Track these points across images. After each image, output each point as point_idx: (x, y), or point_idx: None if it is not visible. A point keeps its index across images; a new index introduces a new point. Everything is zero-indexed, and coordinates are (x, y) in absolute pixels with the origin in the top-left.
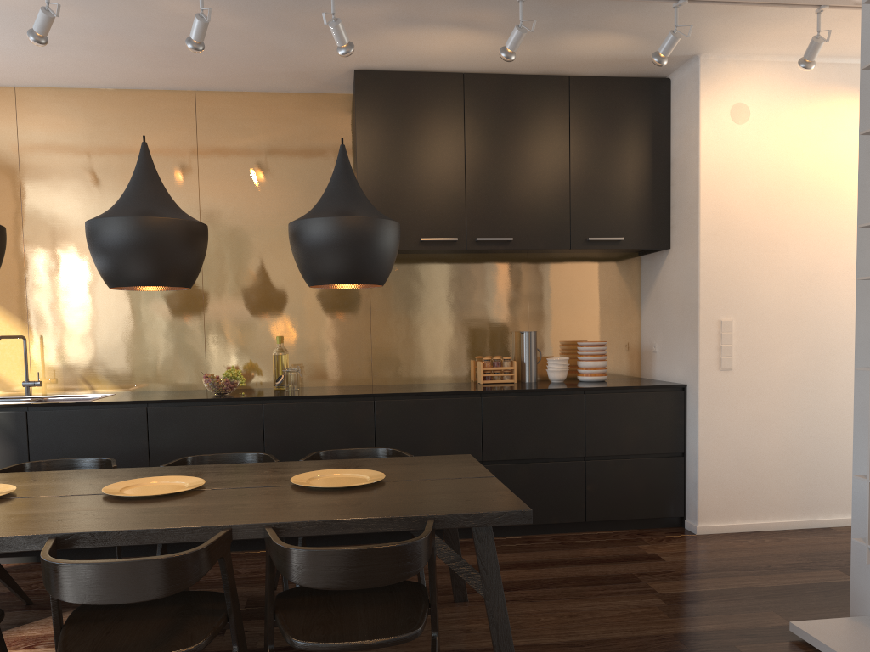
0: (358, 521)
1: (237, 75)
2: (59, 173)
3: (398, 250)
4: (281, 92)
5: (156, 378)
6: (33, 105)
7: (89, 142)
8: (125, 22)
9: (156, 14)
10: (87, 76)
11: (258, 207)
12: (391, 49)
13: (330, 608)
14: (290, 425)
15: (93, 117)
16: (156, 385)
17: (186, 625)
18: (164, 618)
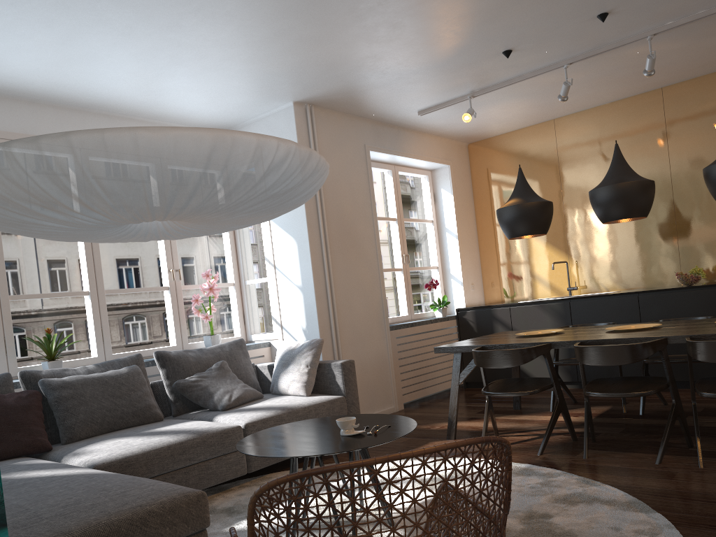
0: None
1: (688, 70)
2: (580, 162)
3: None
4: None
5: (646, 280)
6: (563, 127)
7: (596, 139)
8: (609, 69)
9: (626, 59)
10: (592, 101)
11: (712, 154)
12: None
13: None
14: None
15: (598, 124)
16: (647, 285)
17: (644, 386)
18: (634, 383)
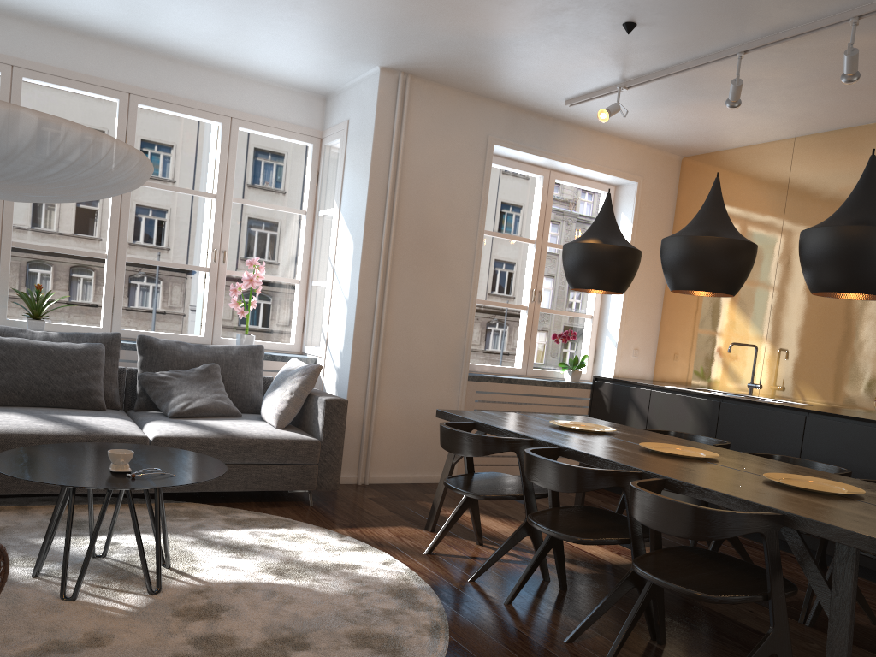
0: (722, 496)
1: None
2: (814, 207)
3: None
4: None
5: (859, 398)
6: (805, 150)
7: (843, 176)
8: (829, 67)
9: None
10: (842, 117)
11: None
12: None
13: (694, 564)
14: None
15: (851, 153)
16: (858, 406)
17: (602, 531)
18: (600, 525)
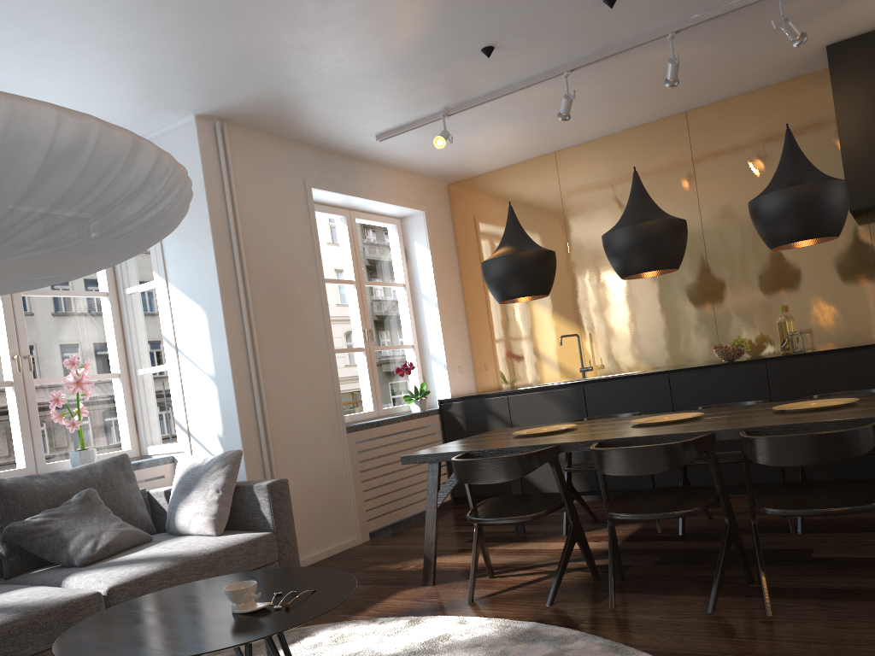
0: (814, 424)
1: (717, 88)
2: (590, 207)
3: (848, 204)
4: (761, 88)
5: (677, 355)
6: (567, 161)
7: (608, 177)
8: (621, 81)
9: (642, 67)
10: (602, 128)
11: (750, 194)
12: (857, 16)
13: (799, 494)
14: (793, 381)
15: (609, 157)
16: (678, 362)
17: (687, 501)
18: (673, 498)
